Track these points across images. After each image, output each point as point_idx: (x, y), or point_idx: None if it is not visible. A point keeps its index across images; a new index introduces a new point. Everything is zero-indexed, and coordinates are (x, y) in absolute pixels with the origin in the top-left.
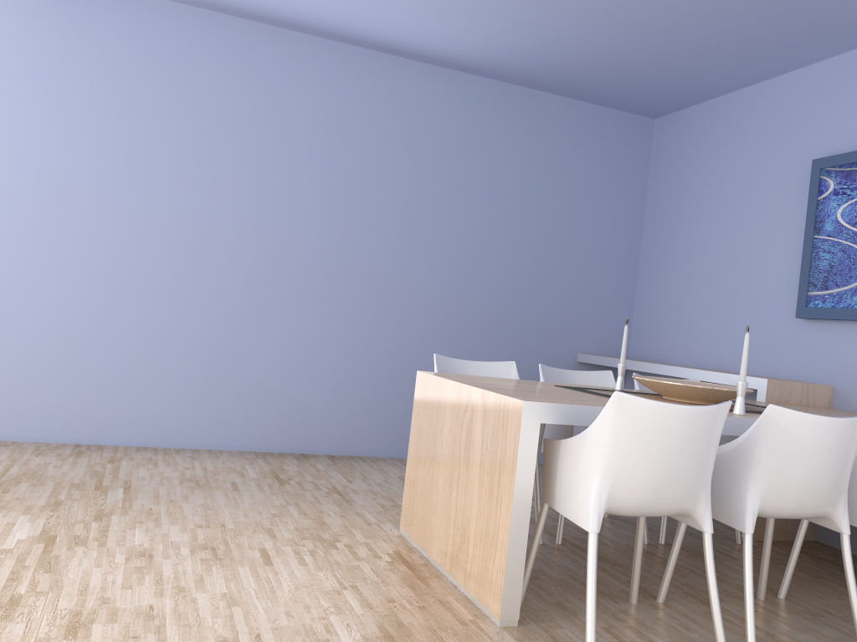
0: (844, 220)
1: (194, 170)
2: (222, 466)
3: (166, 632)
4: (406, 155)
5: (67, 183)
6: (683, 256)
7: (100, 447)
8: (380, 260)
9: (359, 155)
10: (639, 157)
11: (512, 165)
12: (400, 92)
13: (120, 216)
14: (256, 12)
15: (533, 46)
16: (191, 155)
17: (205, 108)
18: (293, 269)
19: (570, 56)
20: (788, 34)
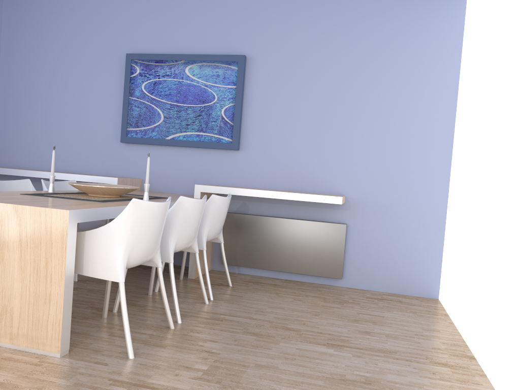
0: (146, 90)
1: None
2: None
3: None
4: None
5: None
6: (36, 99)
7: None
8: None
9: None
10: None
11: None
12: None
13: None
14: None
15: None
16: None
17: None
18: None
19: None
20: None
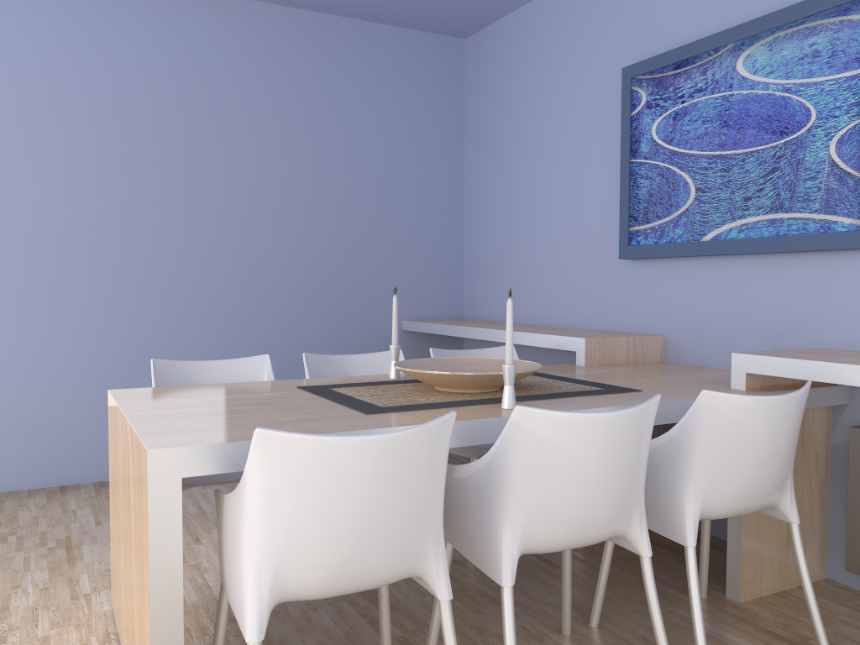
0: (659, 137)
1: None
2: None
3: None
4: (153, 102)
5: None
6: (505, 196)
7: None
8: (136, 236)
9: (88, 106)
10: (452, 85)
11: (295, 105)
12: (134, 23)
13: None
14: None
15: None
16: None
17: None
18: (16, 260)
19: None
20: None
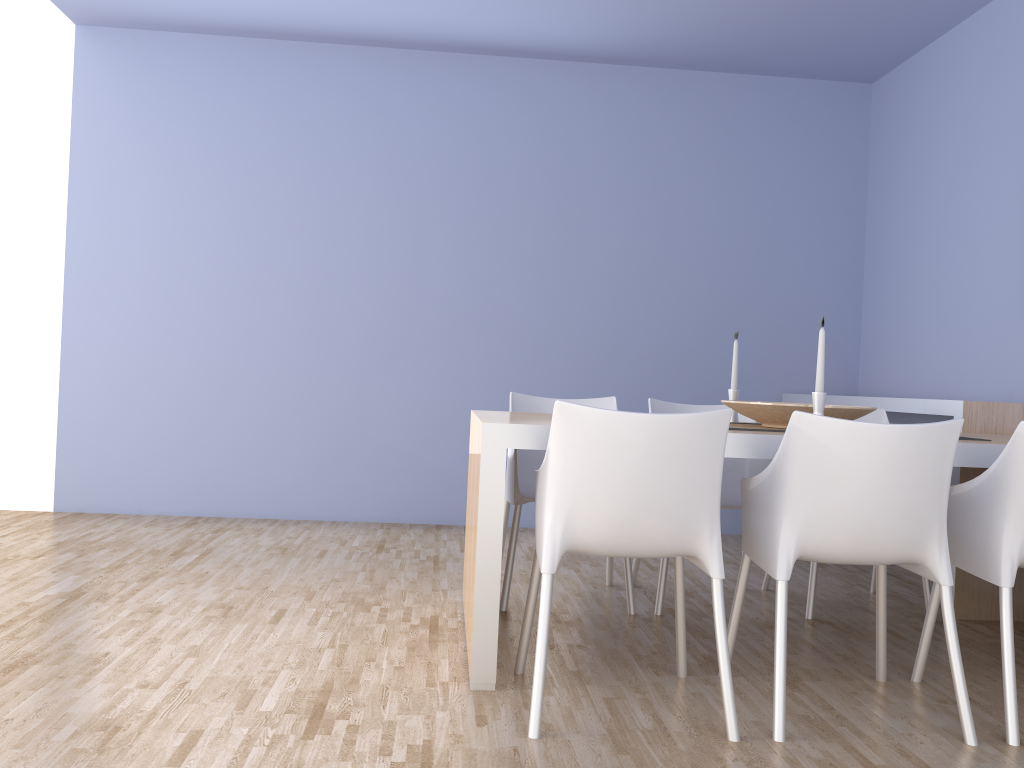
0: None
1: (299, 216)
2: (331, 535)
3: (97, 675)
4: (538, 171)
5: (173, 244)
6: (908, 255)
7: (218, 519)
8: (515, 297)
9: (482, 177)
10: (853, 136)
11: (675, 166)
12: (526, 99)
13: (226, 273)
14: (348, 34)
15: (661, 16)
16: (295, 200)
17: (306, 148)
18: (414, 315)
19: (712, 20)
20: None
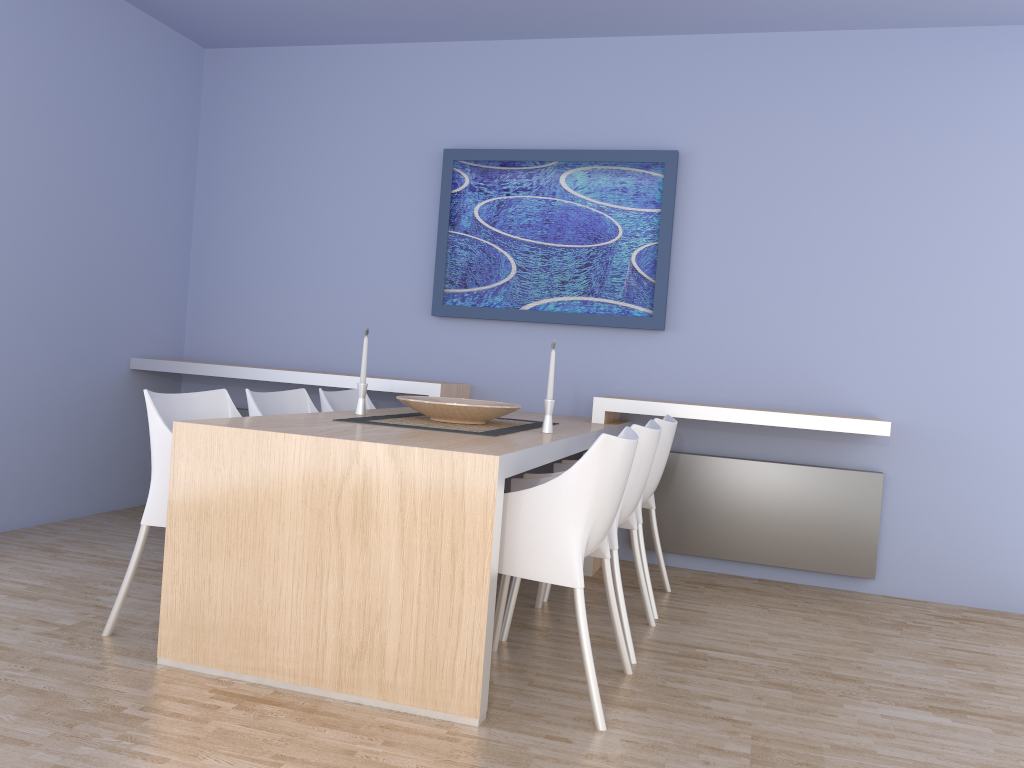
0: (482, 218)
1: None
2: None
3: None
4: None
5: None
6: (266, 234)
7: None
8: None
9: None
10: (191, 97)
11: (46, 79)
12: None
13: None
14: None
15: None
16: None
17: None
18: None
19: None
20: (444, 9)
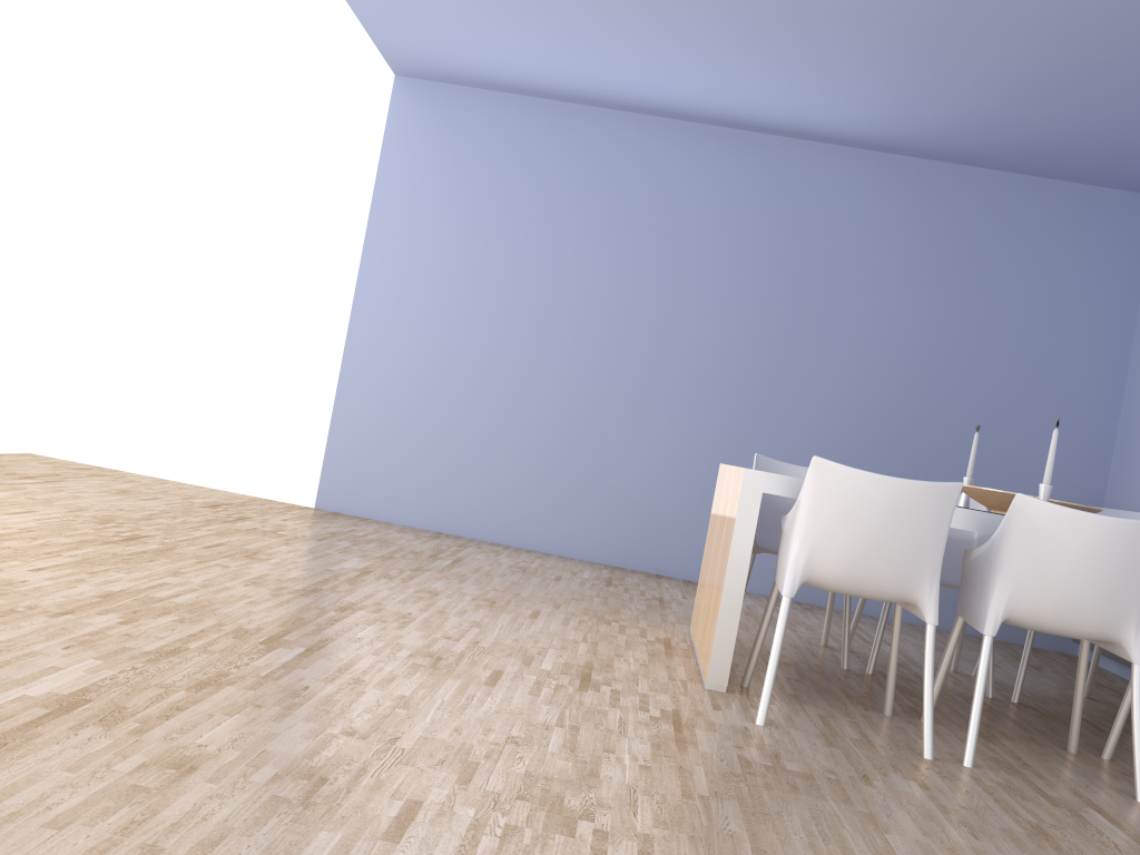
0: None
1: (568, 267)
2: (561, 566)
3: (409, 625)
4: (800, 248)
5: (451, 281)
6: None
7: (457, 537)
8: (761, 367)
9: (744, 249)
10: (1131, 247)
11: (938, 258)
12: (797, 178)
13: (495, 312)
14: (638, 104)
15: (943, 116)
16: (566, 252)
17: (583, 205)
18: (662, 373)
19: (994, 124)
20: None
